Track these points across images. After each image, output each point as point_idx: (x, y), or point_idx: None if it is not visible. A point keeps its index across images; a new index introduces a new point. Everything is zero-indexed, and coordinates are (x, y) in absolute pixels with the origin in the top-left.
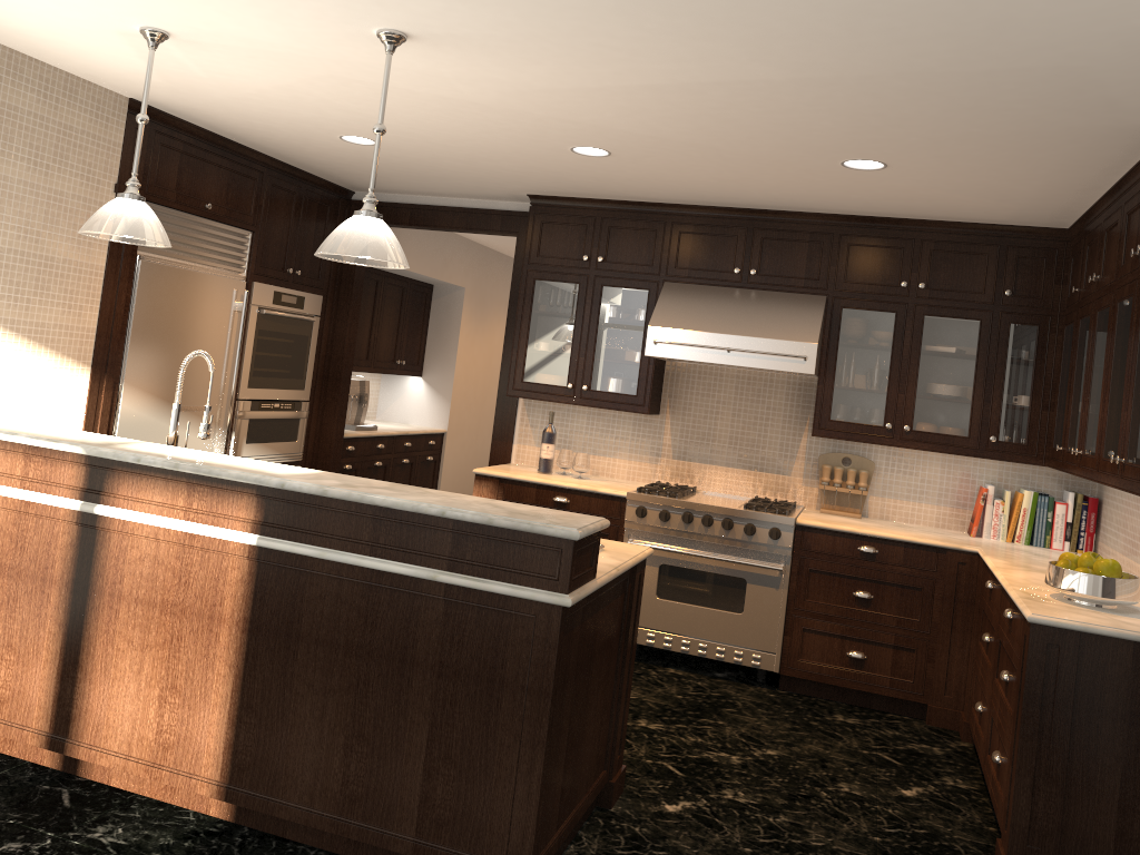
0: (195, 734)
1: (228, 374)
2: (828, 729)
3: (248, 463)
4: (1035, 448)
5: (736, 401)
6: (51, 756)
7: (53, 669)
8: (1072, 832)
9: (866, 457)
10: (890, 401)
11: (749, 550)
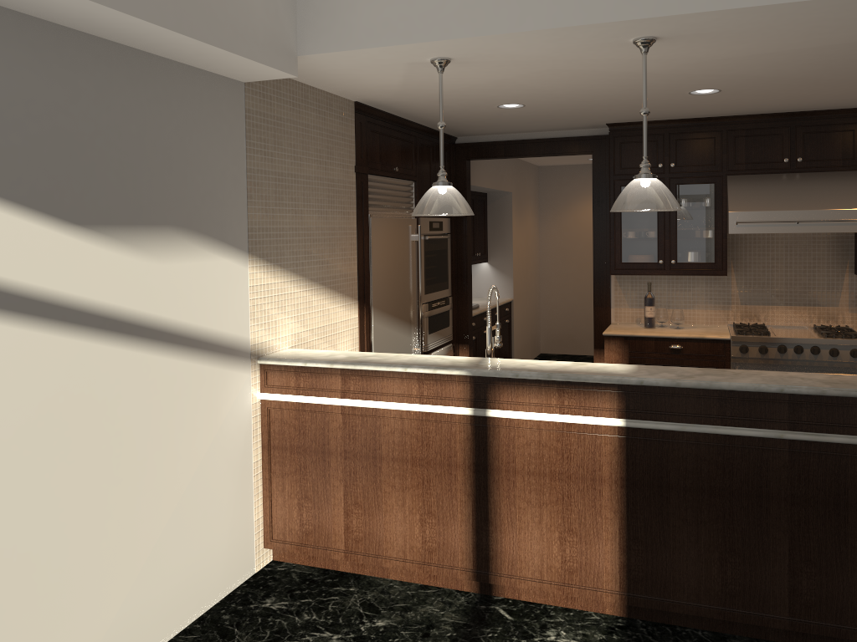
0: (593, 560)
1: (415, 287)
2: None
3: (584, 366)
4: None
5: (787, 256)
6: (469, 584)
7: (469, 526)
8: None
9: None
10: None
11: (834, 367)
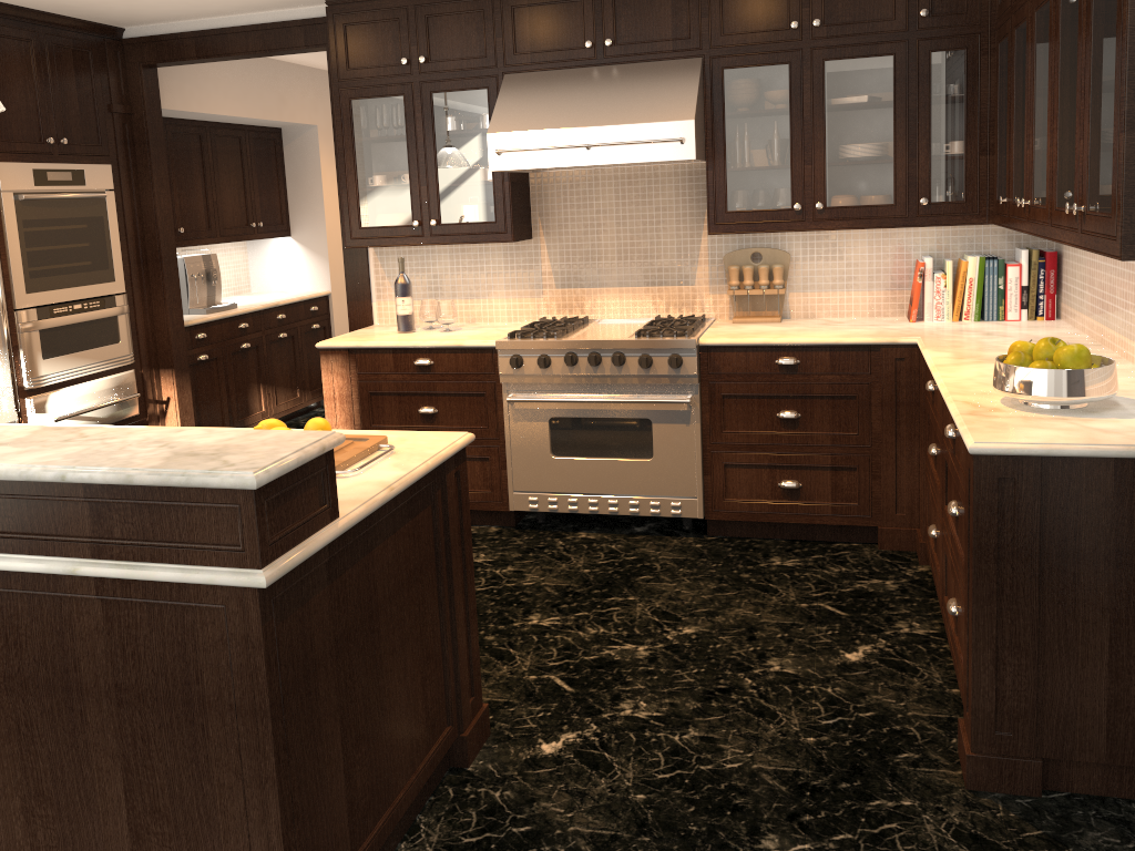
0: None
1: None
2: (762, 581)
3: None
4: (976, 203)
5: (619, 207)
6: None
7: None
8: (1052, 709)
9: (780, 247)
10: (795, 176)
11: (649, 385)
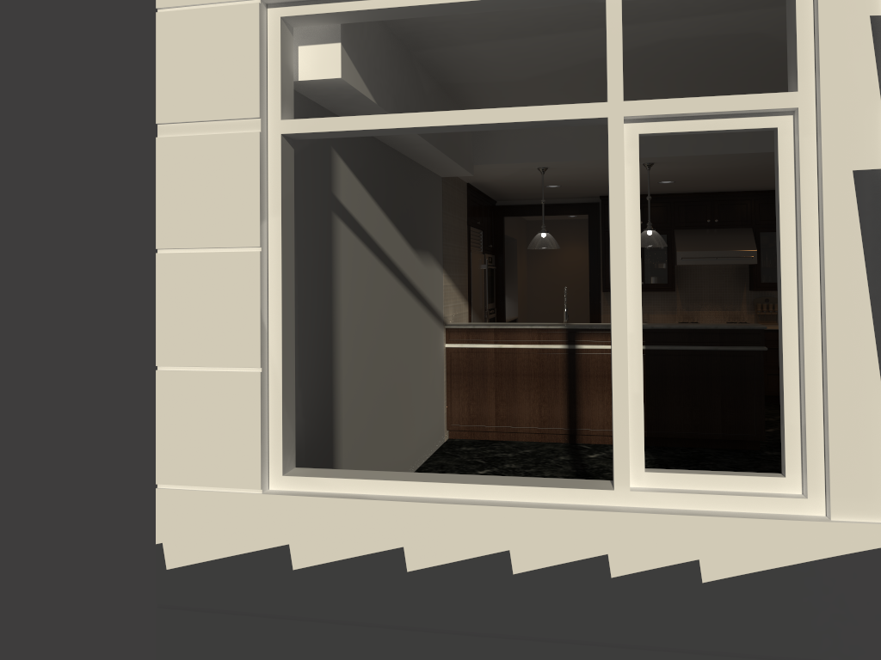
0: None
1: (483, 298)
2: None
3: None
4: None
5: (709, 280)
6: (563, 438)
7: (565, 406)
8: None
9: (774, 297)
10: None
11: None
